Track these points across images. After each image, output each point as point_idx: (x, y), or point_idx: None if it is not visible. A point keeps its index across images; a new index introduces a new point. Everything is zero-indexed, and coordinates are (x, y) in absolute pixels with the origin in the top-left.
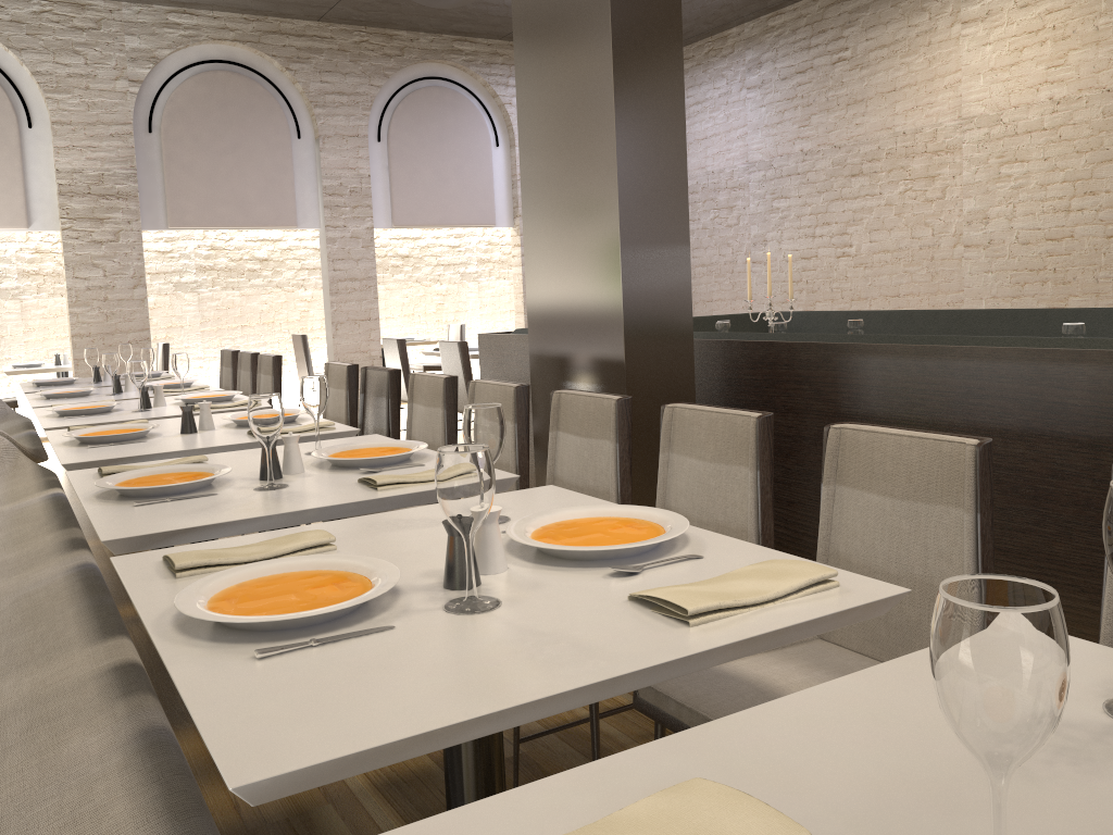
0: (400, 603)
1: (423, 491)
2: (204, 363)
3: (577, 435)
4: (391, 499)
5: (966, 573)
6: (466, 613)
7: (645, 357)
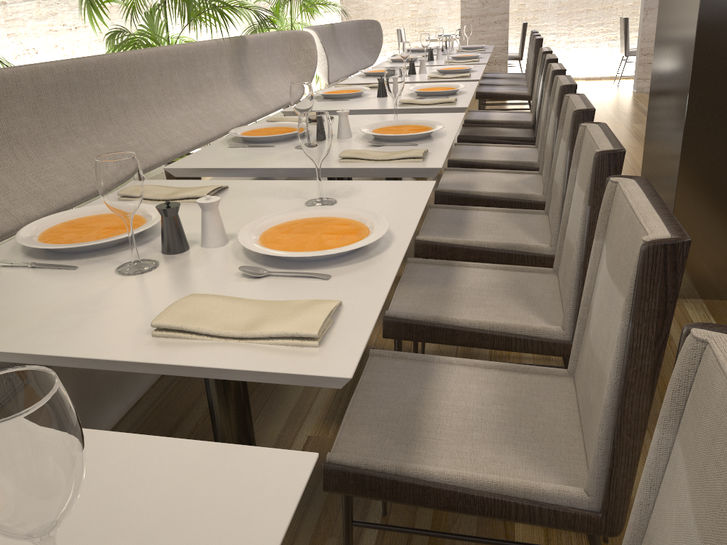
0: (122, 253)
1: (359, 168)
2: (556, 37)
3: (562, 137)
4: (336, 170)
5: (607, 380)
6: (117, 272)
7: (718, 64)
